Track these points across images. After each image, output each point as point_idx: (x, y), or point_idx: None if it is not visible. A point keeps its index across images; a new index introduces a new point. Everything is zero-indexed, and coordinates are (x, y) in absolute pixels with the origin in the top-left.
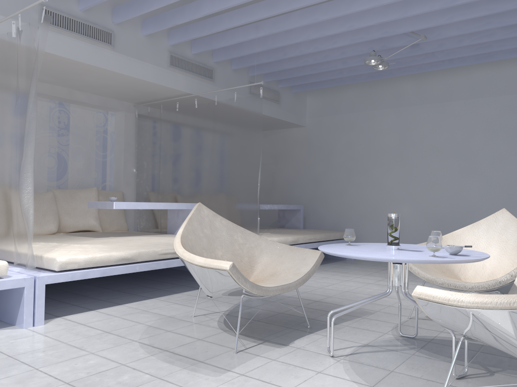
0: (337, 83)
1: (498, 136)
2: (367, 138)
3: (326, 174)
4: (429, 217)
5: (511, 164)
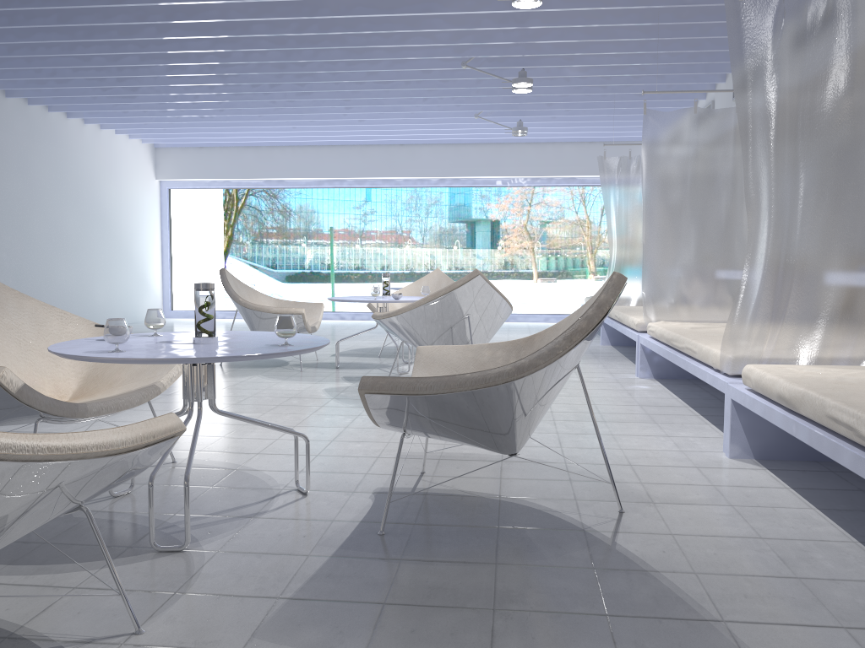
0: None
1: None
2: None
3: None
4: None
5: None
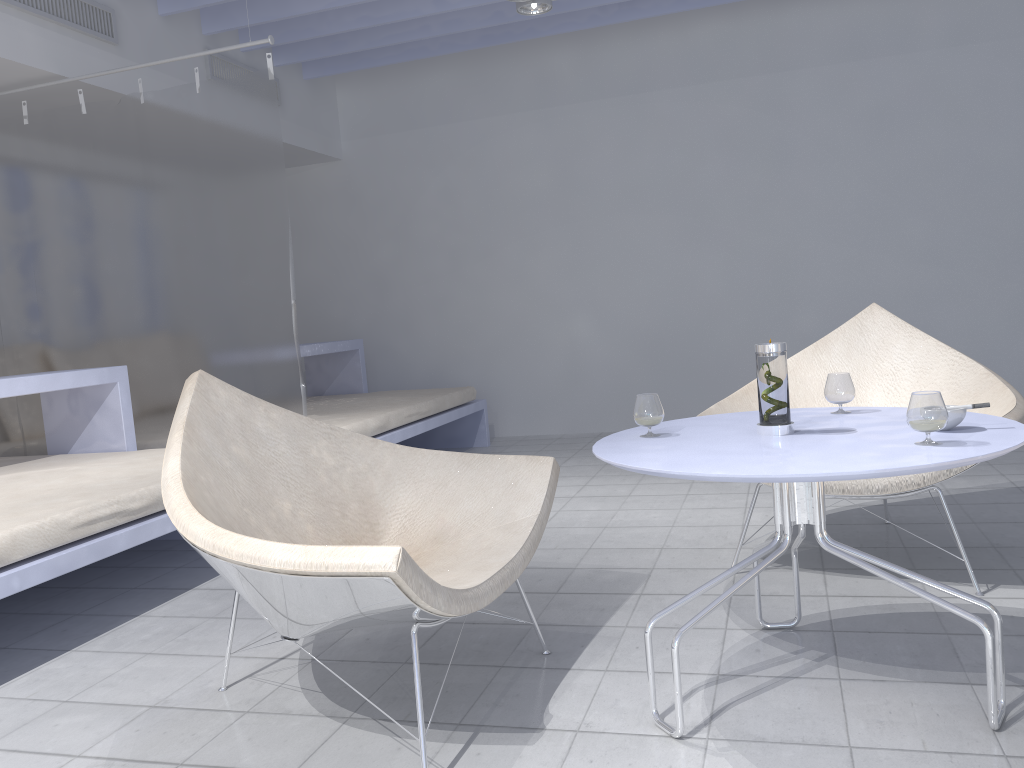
0: (412, 56)
1: (749, 160)
2: (486, 178)
3: (403, 264)
4: (630, 336)
5: (777, 214)
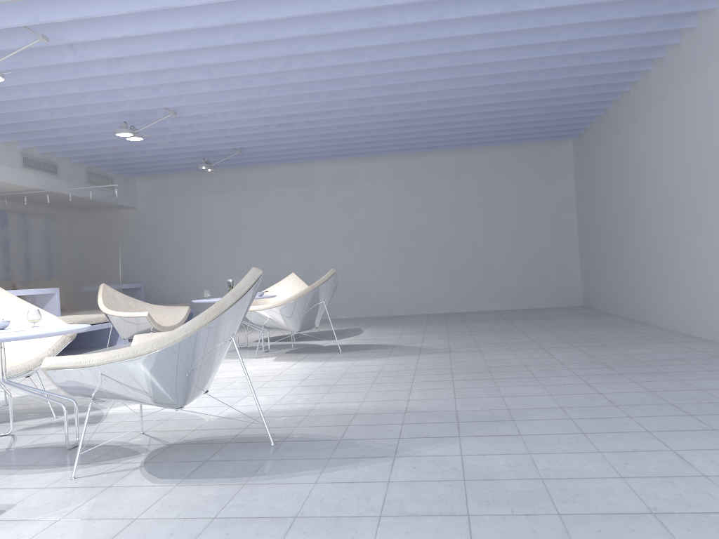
0: (169, 171)
1: (300, 218)
2: (199, 219)
3: (163, 252)
4: None
5: (310, 238)
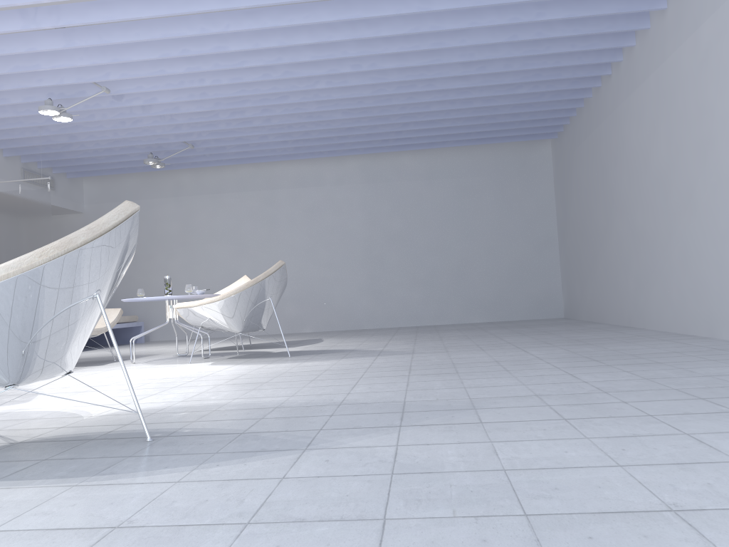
0: (117, 172)
1: (261, 224)
2: (151, 225)
3: None
4: None
5: (272, 246)
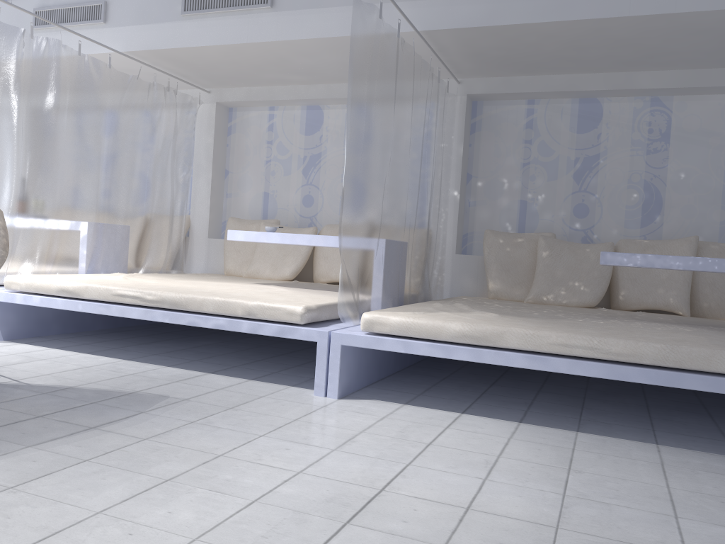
0: None
1: None
2: None
3: None
4: None
5: None
